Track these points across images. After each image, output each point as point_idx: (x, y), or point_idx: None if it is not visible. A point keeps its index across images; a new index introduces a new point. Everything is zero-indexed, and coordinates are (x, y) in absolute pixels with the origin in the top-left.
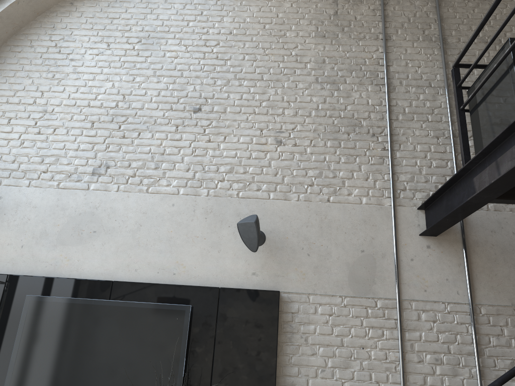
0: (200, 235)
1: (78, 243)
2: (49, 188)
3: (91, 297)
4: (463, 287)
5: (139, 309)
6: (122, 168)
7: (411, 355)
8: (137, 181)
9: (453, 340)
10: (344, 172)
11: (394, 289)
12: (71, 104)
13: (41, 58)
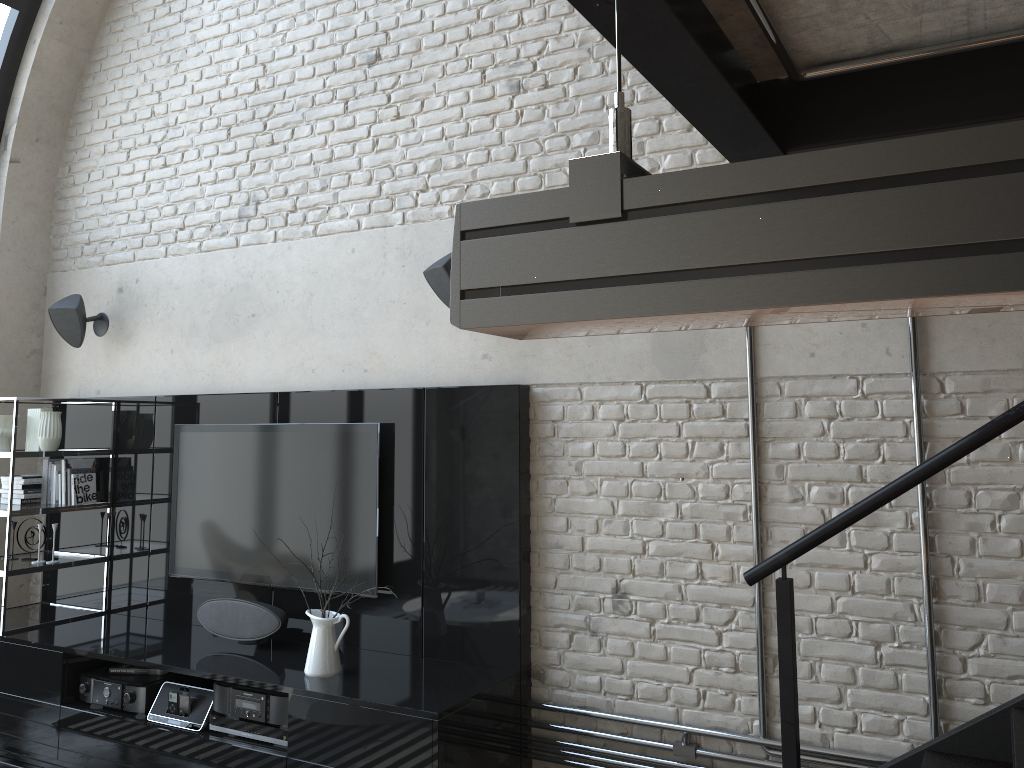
0: (397, 298)
1: (235, 337)
2: (189, 254)
3: (254, 420)
4: (902, 339)
5: (309, 435)
6: (276, 199)
7: (777, 488)
8: (299, 218)
9: (871, 455)
10: (642, 122)
11: (744, 358)
12: (197, 103)
13: (149, 32)
